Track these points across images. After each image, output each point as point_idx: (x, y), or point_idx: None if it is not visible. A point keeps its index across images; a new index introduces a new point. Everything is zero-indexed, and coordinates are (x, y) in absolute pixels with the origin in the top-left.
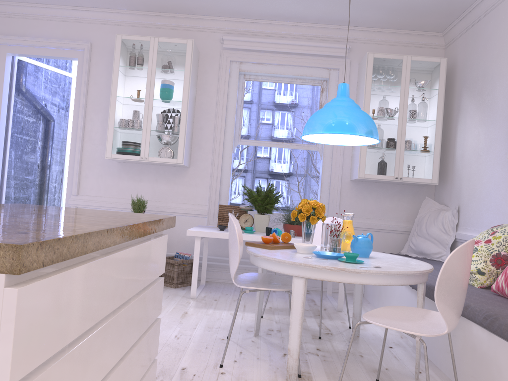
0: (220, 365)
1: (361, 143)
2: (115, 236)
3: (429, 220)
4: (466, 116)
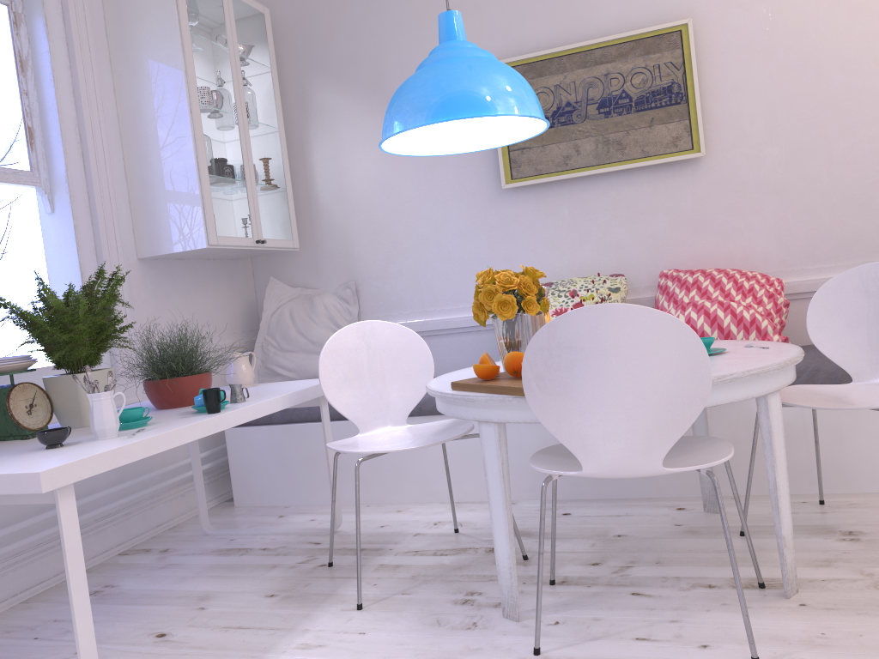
0: None
1: (432, 151)
2: None
3: (299, 318)
4: (337, 124)
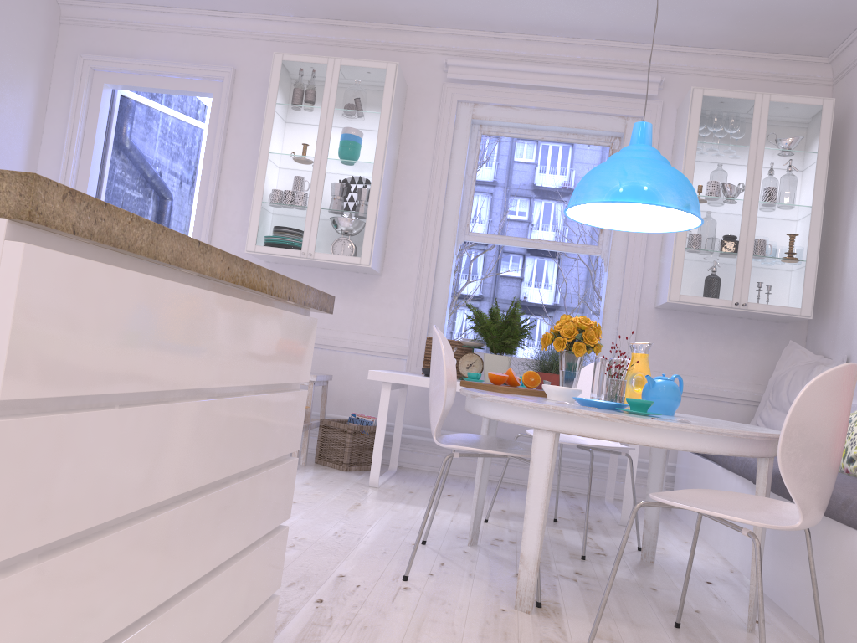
0: (403, 577)
1: (671, 228)
2: (213, 263)
3: (795, 381)
4: None
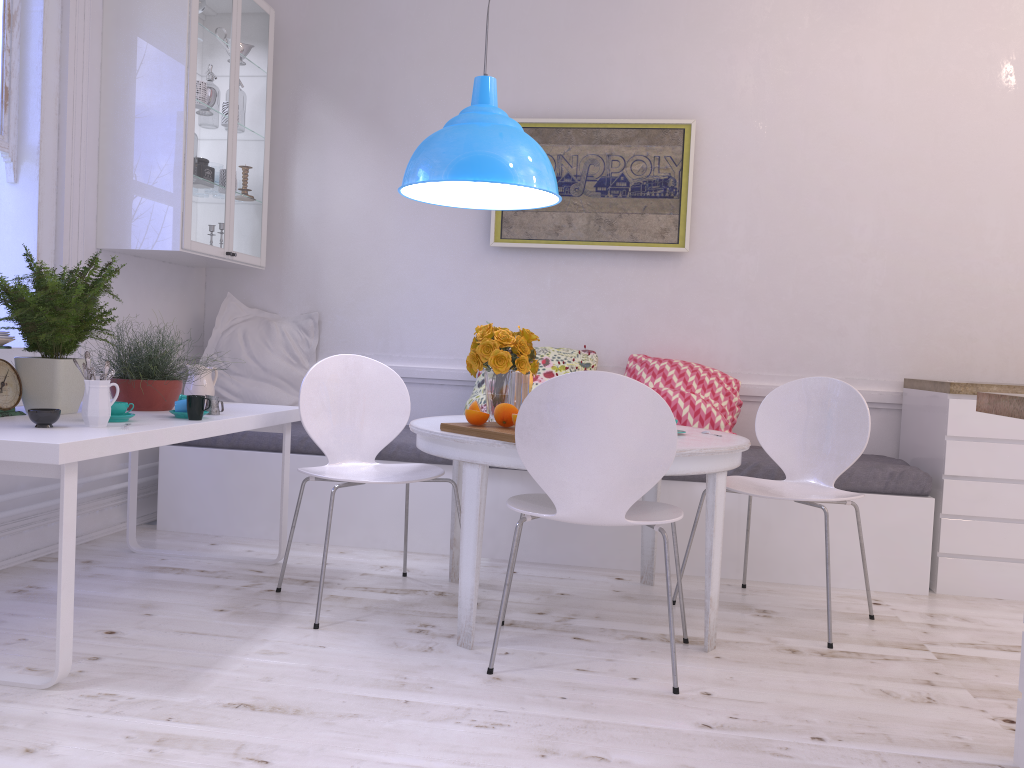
0: (677, 690)
1: (442, 201)
2: None
3: (253, 341)
4: (327, 145)
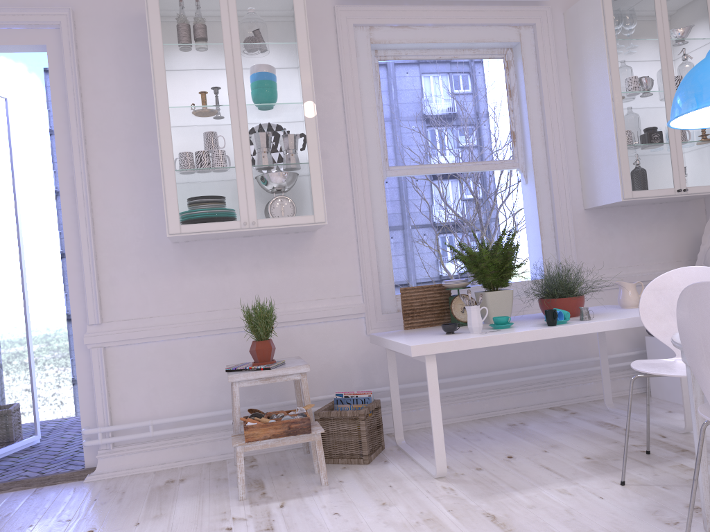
0: None
1: None
2: None
3: None
4: None
